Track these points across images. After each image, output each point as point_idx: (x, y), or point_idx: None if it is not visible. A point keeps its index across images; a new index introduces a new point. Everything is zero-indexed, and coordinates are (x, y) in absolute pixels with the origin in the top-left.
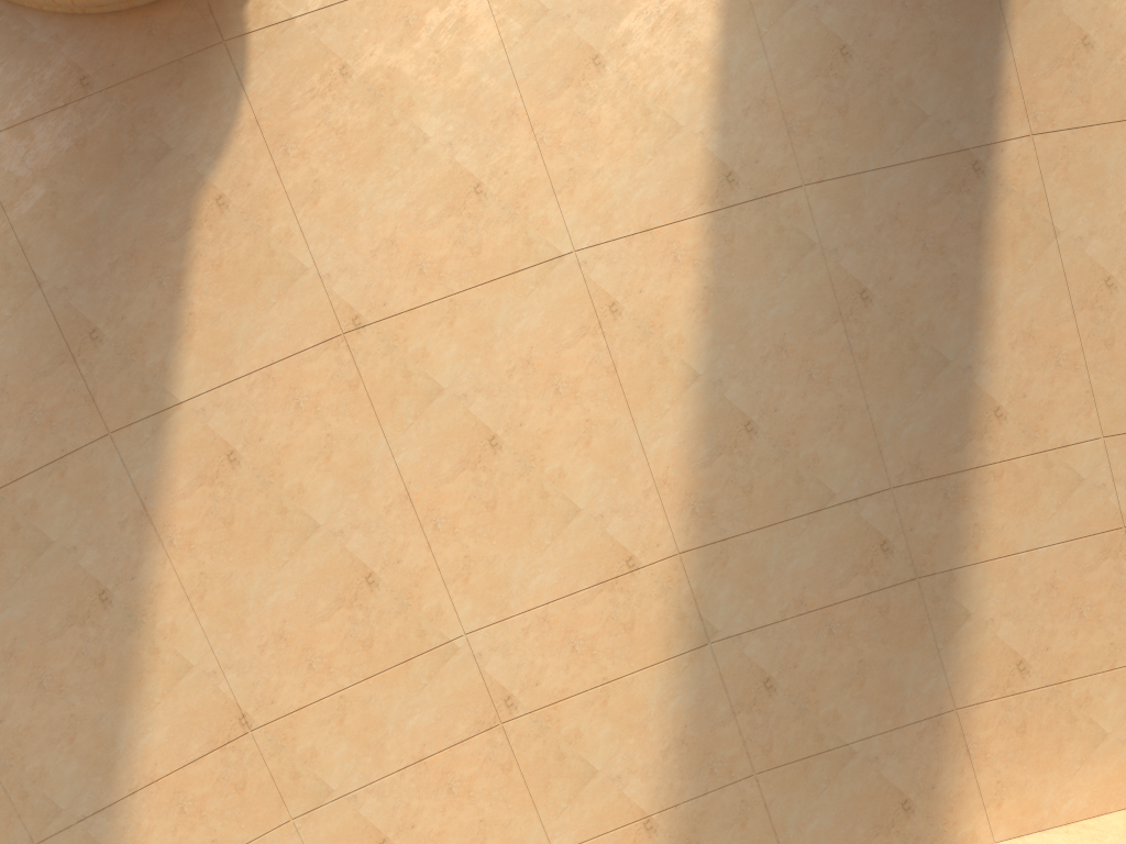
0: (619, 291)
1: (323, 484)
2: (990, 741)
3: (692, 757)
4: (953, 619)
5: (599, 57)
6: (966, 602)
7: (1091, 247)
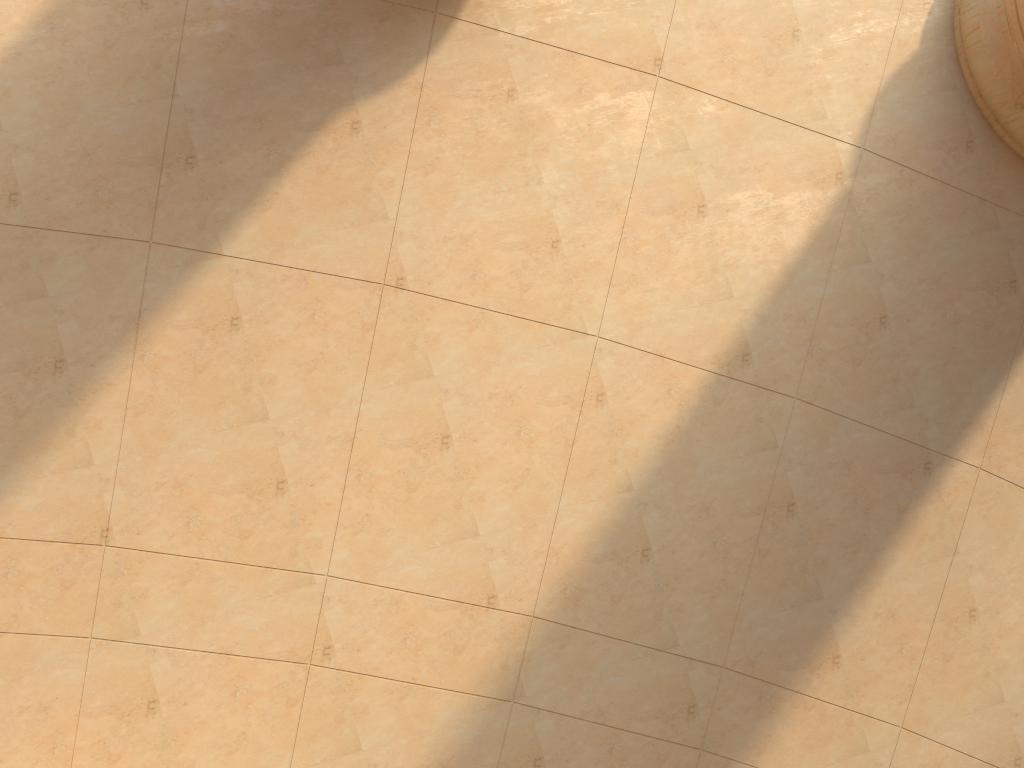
0: (612, 388)
1: (293, 388)
2: None
3: None
4: None
5: (705, 208)
6: None
7: (974, 578)
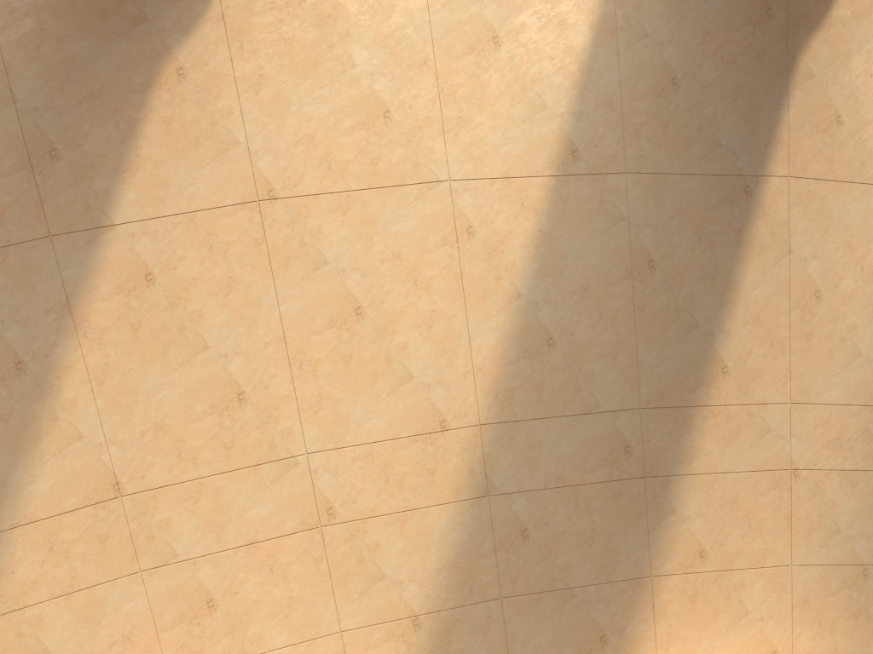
0: (476, 219)
1: (219, 314)
2: (670, 603)
3: (458, 577)
4: (663, 511)
5: (498, 38)
6: (674, 501)
7: (811, 267)
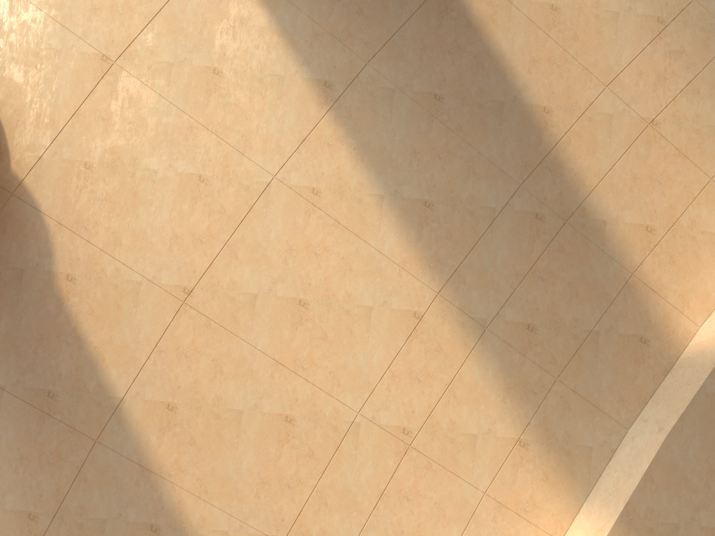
0: (312, 181)
1: (228, 387)
2: (660, 277)
3: (519, 393)
4: (599, 229)
5: (216, 69)
6: (599, 216)
7: None
